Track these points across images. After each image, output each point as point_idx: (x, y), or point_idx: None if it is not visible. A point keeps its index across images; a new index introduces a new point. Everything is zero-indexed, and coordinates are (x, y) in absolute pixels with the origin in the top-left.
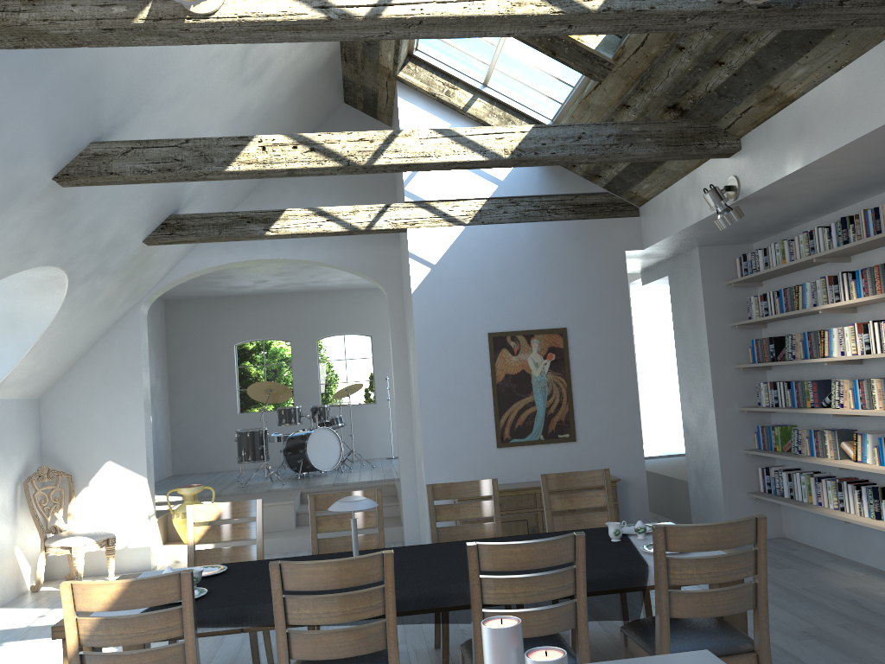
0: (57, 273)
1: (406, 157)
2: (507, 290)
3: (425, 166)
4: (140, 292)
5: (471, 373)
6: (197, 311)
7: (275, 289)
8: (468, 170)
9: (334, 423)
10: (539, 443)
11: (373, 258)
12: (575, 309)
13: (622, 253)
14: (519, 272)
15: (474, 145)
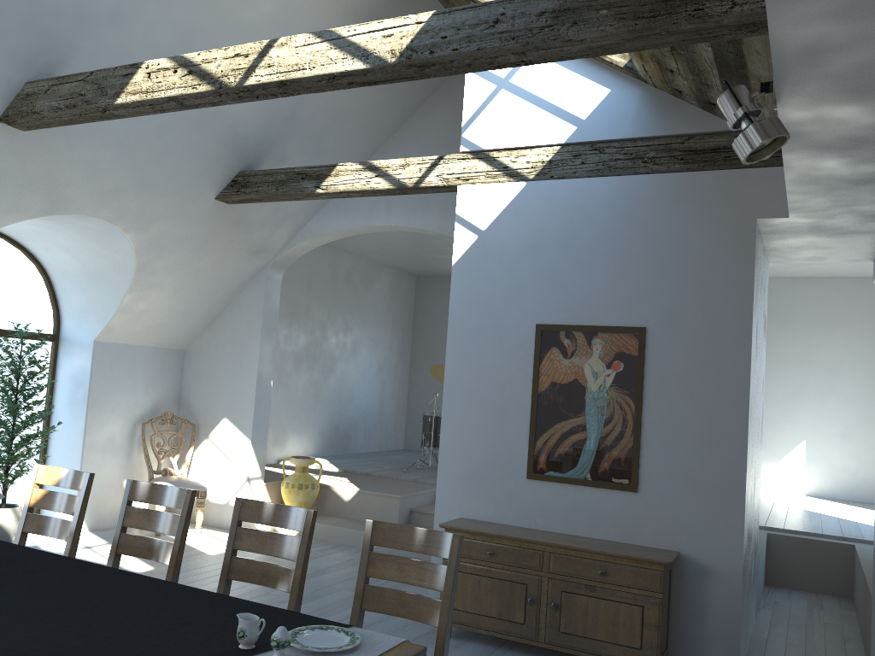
0: (106, 224)
1: (279, 73)
2: (570, 269)
3: (306, 83)
4: (260, 255)
5: (508, 375)
6: (443, 289)
7: None
8: (541, 108)
9: None
10: (583, 485)
11: None
12: (663, 301)
13: (751, 223)
14: (590, 245)
15: (356, 49)
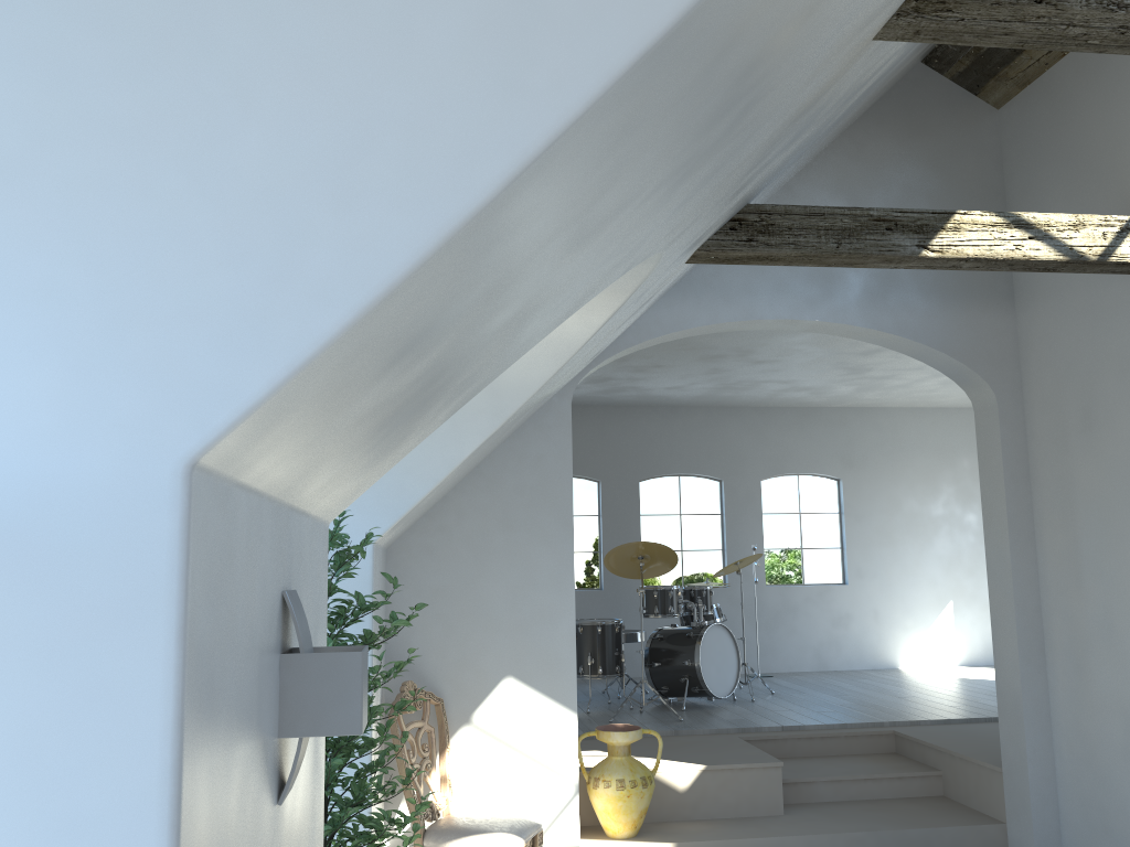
0: (626, 283)
1: None
2: None
3: None
4: (588, 362)
5: None
6: None
7: (594, 396)
8: None
9: (713, 616)
10: None
11: (972, 332)
12: None
13: None
14: None
15: None
